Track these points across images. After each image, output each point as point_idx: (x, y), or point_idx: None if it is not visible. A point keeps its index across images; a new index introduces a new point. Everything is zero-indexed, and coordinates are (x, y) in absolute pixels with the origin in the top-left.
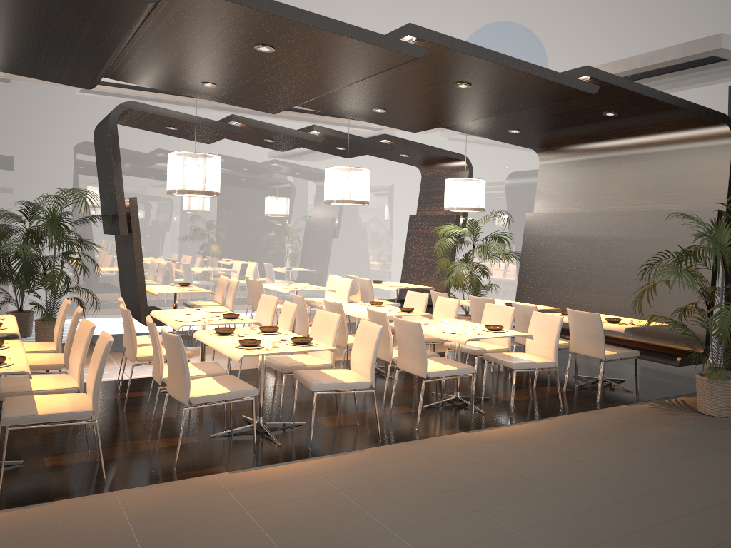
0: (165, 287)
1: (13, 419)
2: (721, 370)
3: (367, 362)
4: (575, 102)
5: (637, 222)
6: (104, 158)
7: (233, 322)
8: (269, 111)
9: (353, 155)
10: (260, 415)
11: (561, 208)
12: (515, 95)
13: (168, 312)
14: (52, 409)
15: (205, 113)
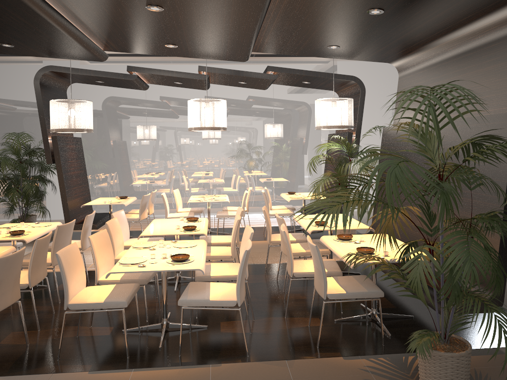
0: (104, 200)
1: None
2: (427, 338)
3: None
4: (315, 5)
5: (450, 133)
6: None
7: None
8: (94, 60)
9: (263, 87)
10: None
11: (408, 121)
12: (215, 9)
13: None
14: None
15: (171, 66)
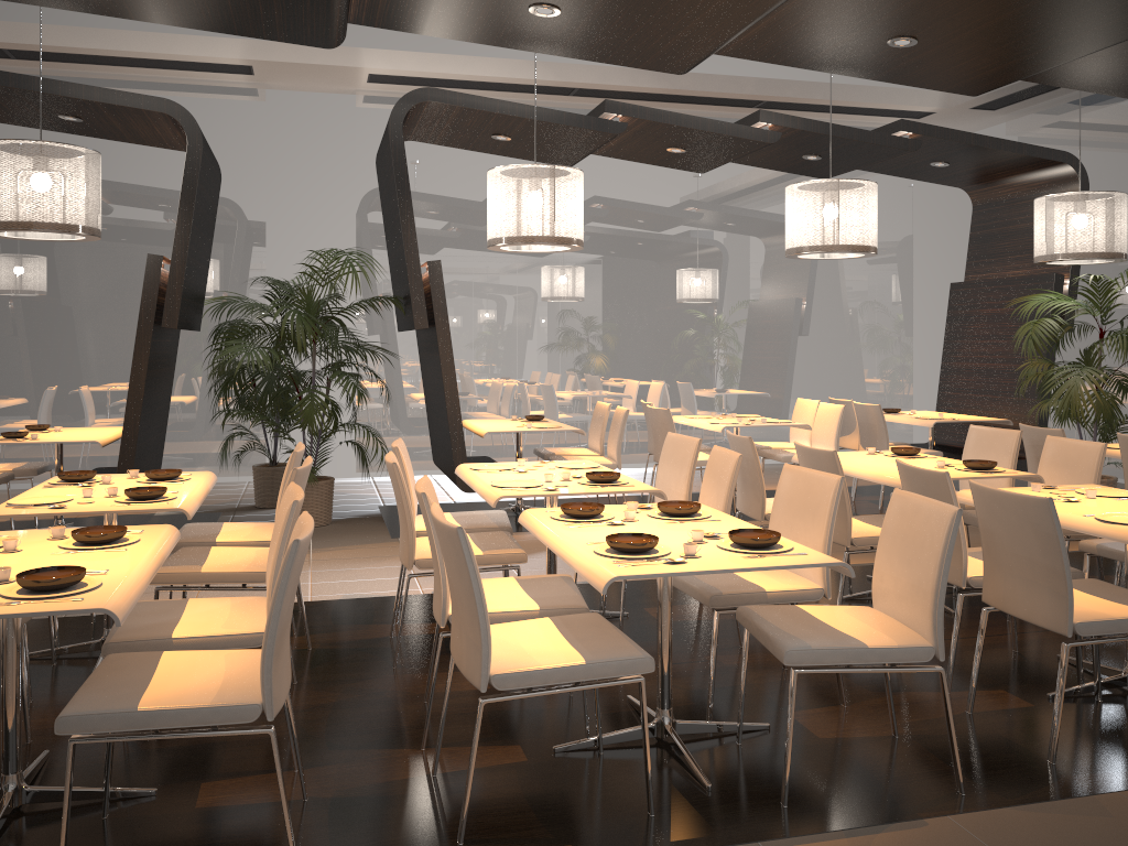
0: (501, 423)
1: (82, 721)
2: None
3: (921, 595)
4: None
5: None
6: (388, 197)
7: (605, 491)
8: (670, 68)
9: (837, 172)
10: (663, 706)
11: None
12: None
13: (484, 469)
14: (174, 697)
15: None
